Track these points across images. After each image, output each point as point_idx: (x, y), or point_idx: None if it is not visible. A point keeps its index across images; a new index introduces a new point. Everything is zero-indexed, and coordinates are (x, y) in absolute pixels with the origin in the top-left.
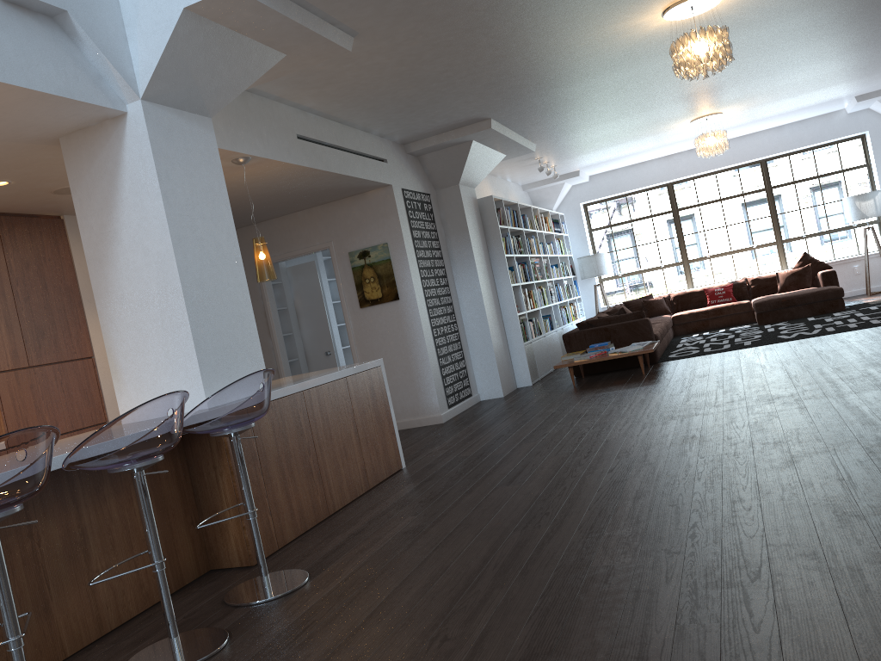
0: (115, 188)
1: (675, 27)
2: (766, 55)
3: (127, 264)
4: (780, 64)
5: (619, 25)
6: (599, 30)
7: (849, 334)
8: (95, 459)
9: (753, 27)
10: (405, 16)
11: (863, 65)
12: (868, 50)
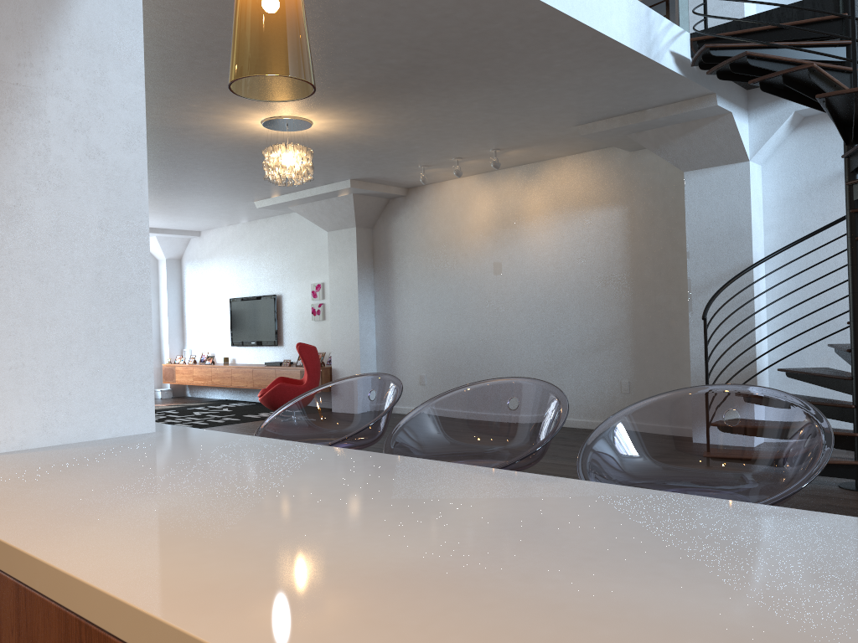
0: (52, 21)
1: (247, 129)
2: (208, 175)
3: (45, 157)
4: (195, 185)
5: (241, 108)
6: (227, 104)
7: (221, 428)
8: (543, 453)
9: (256, 154)
10: (219, 7)
11: (206, 208)
12: (234, 199)
